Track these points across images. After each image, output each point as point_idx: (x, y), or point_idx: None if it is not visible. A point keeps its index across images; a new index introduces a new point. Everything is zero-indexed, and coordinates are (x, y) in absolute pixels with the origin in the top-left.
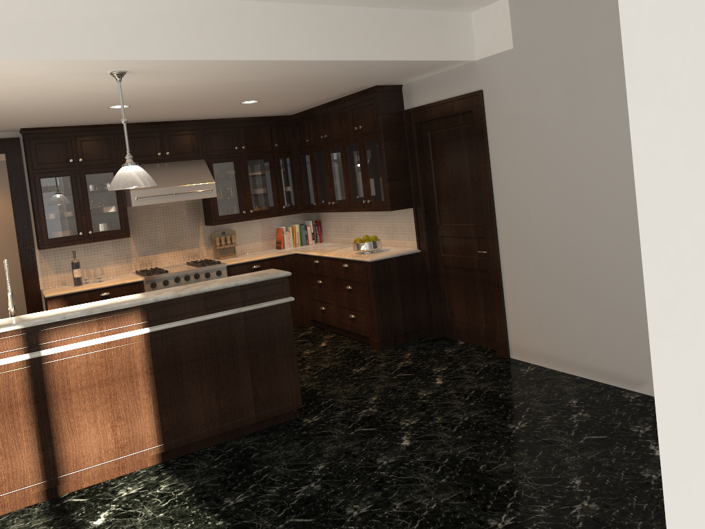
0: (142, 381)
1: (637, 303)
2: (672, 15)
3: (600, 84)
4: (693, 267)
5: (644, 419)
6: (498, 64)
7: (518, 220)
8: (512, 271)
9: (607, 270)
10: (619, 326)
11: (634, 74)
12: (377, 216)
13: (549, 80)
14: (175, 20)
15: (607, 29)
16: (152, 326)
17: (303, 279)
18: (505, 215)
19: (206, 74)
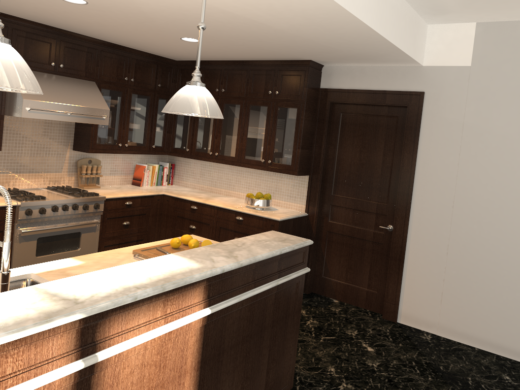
0: (187, 381)
1: None
2: None
3: None
4: None
5: None
6: (449, 75)
7: (438, 208)
8: (419, 250)
9: None
10: None
11: None
12: (257, 174)
13: (506, 101)
14: None
15: None
16: (211, 306)
17: (167, 220)
18: (423, 202)
19: (262, 0)
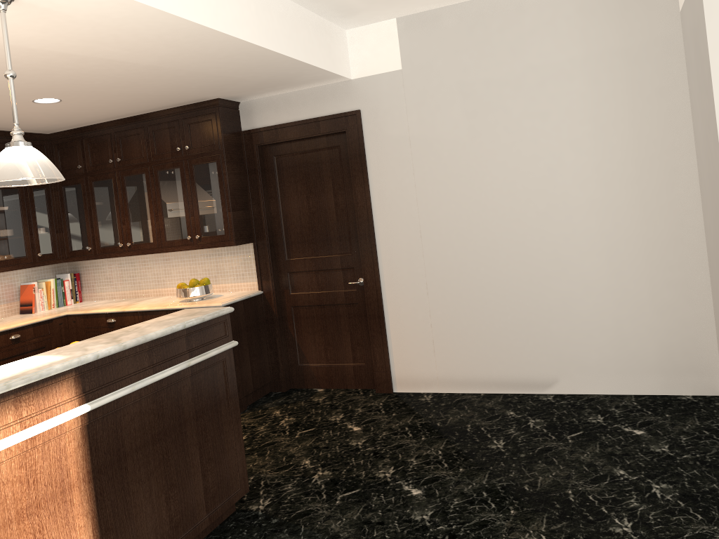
0: (77, 497)
1: (546, 308)
2: None
3: (505, 107)
4: None
5: (586, 412)
6: (381, 84)
7: (406, 243)
8: (397, 298)
9: (513, 281)
10: (526, 334)
11: None
12: (190, 258)
13: (446, 101)
14: None
15: (512, 57)
16: (91, 401)
17: None
18: (389, 240)
19: (101, 33)
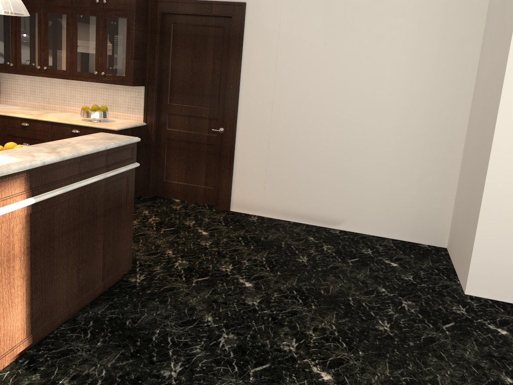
0: (18, 264)
1: (348, 173)
2: None
3: (353, 25)
4: None
5: (361, 245)
6: None
7: (260, 109)
8: (246, 147)
9: (330, 151)
10: (331, 188)
11: None
12: (93, 88)
13: (312, 12)
14: None
15: None
16: (35, 196)
17: None
18: (248, 105)
19: None
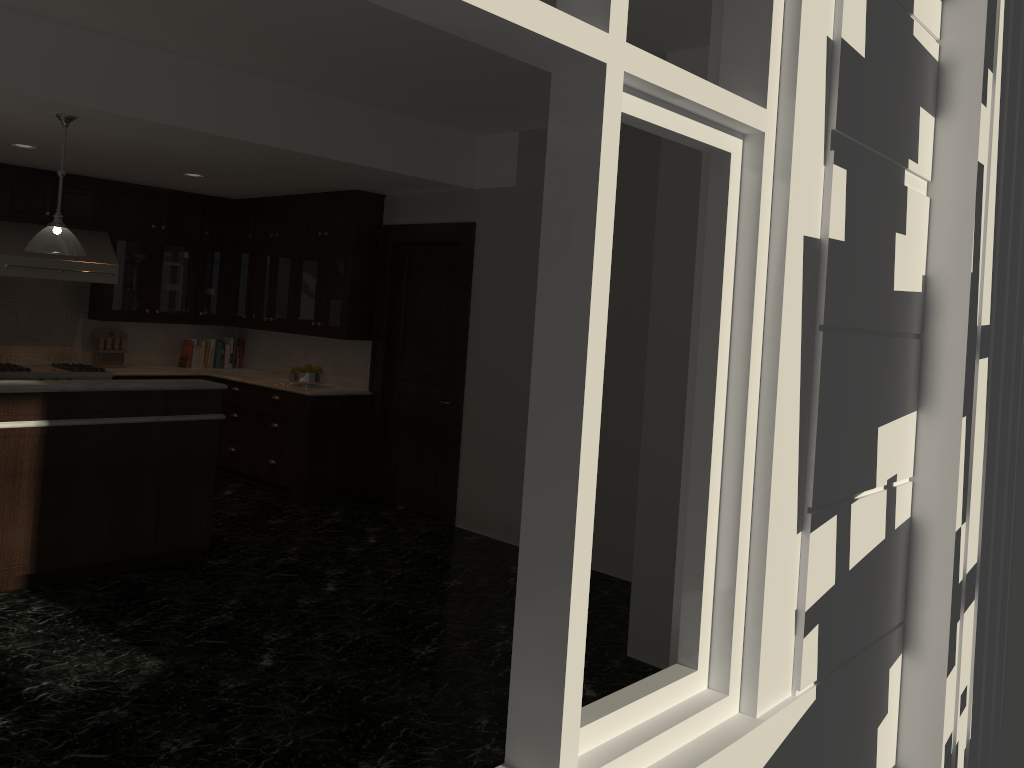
0: (26, 483)
1: None
2: (555, 244)
3: None
4: (548, 333)
5: None
6: (497, 199)
7: (490, 371)
8: (474, 427)
9: None
10: None
11: (541, 261)
12: (324, 345)
13: None
14: (154, 75)
15: None
16: (53, 420)
17: None
18: (477, 364)
19: (168, 138)
